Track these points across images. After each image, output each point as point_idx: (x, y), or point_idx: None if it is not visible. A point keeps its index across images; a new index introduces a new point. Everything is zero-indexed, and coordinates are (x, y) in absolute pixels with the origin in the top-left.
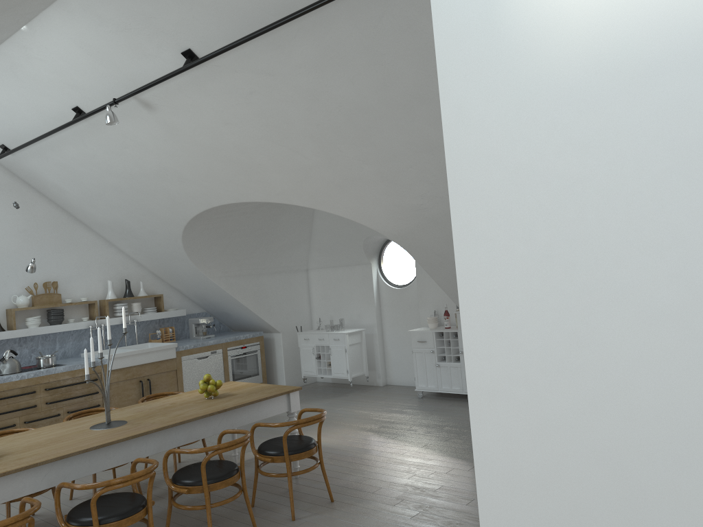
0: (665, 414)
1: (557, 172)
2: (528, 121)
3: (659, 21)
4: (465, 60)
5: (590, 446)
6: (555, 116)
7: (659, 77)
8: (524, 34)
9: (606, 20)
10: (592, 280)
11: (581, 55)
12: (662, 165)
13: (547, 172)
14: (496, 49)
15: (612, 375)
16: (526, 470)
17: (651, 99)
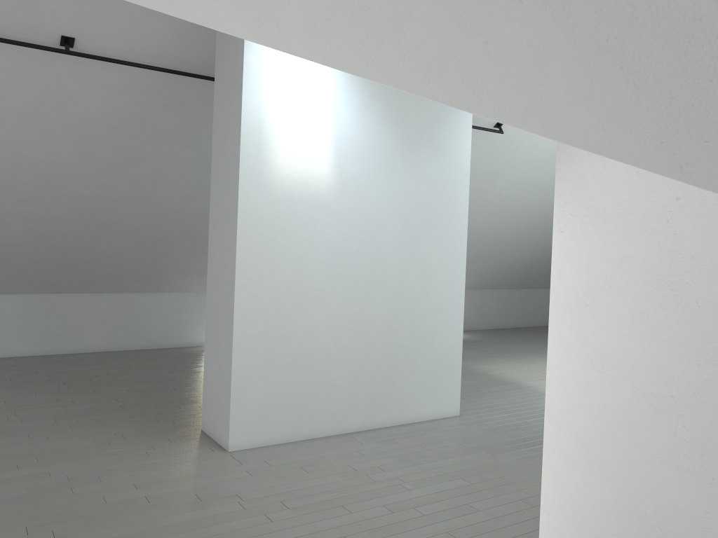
0: (288, 288)
1: (271, 221)
2: (265, 204)
3: (300, 190)
4: (249, 179)
5: (270, 299)
6: (273, 205)
7: (298, 204)
8: (268, 179)
9: (289, 184)
10: (276, 253)
11: (282, 191)
12: (296, 225)
13: (269, 221)
14: (259, 179)
15: (278, 279)
16: (251, 309)
17: (296, 208)
